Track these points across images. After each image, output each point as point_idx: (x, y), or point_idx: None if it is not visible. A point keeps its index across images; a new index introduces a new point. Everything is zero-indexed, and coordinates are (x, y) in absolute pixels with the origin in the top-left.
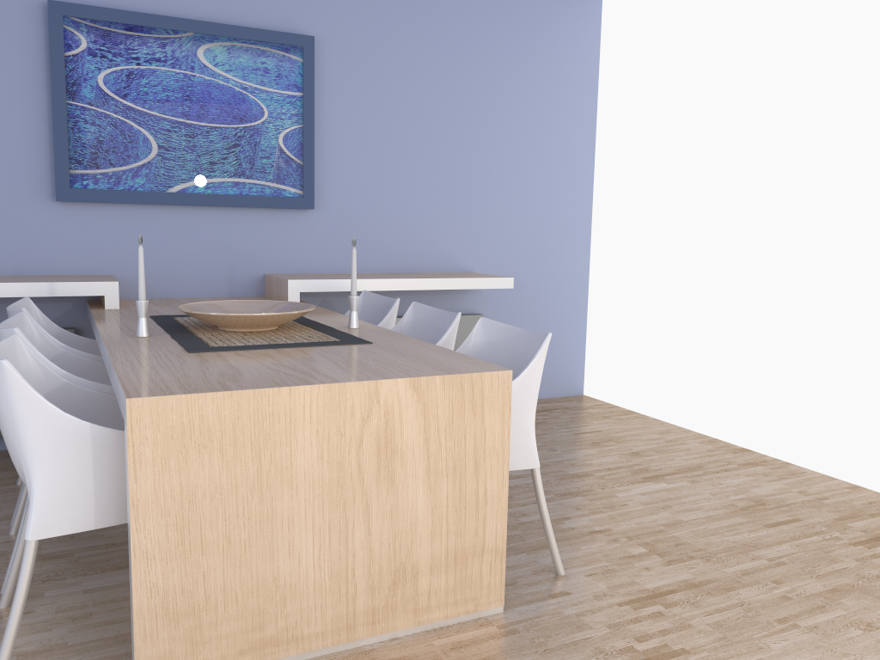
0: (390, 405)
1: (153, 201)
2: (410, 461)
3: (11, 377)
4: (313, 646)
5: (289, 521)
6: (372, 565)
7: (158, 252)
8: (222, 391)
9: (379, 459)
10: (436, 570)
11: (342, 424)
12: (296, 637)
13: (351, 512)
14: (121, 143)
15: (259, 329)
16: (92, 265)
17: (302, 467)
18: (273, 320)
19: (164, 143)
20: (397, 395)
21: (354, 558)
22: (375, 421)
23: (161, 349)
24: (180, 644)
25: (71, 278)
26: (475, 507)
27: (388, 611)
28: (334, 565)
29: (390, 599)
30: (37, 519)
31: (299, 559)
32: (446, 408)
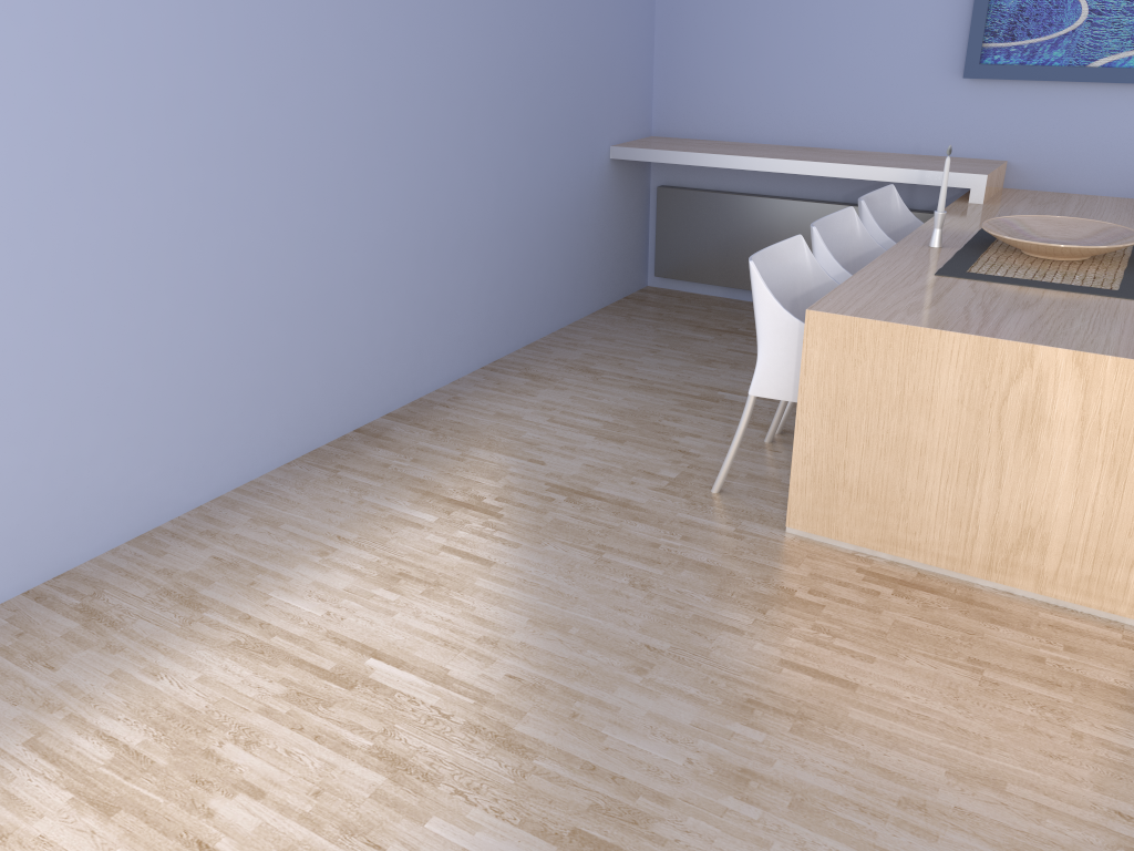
0: (1044, 372)
1: (1067, 78)
2: (1058, 434)
3: (753, 275)
4: (926, 561)
5: (921, 447)
6: (997, 516)
7: (1065, 138)
8: (879, 320)
9: (1022, 421)
10: (1070, 551)
11: (987, 377)
12: (913, 546)
13: (983, 461)
14: (1044, 9)
15: (1056, 258)
16: (988, 148)
17: (940, 405)
18: (1064, 252)
19: (1097, 5)
20: (1054, 365)
21: (979, 502)
22: (1023, 384)
23: (919, 265)
24: (819, 507)
25: (952, 165)
26: (1133, 508)
27: (1006, 565)
28: (958, 501)
29: (1011, 555)
30: (756, 381)
31: (925, 483)
32: (1114, 393)
